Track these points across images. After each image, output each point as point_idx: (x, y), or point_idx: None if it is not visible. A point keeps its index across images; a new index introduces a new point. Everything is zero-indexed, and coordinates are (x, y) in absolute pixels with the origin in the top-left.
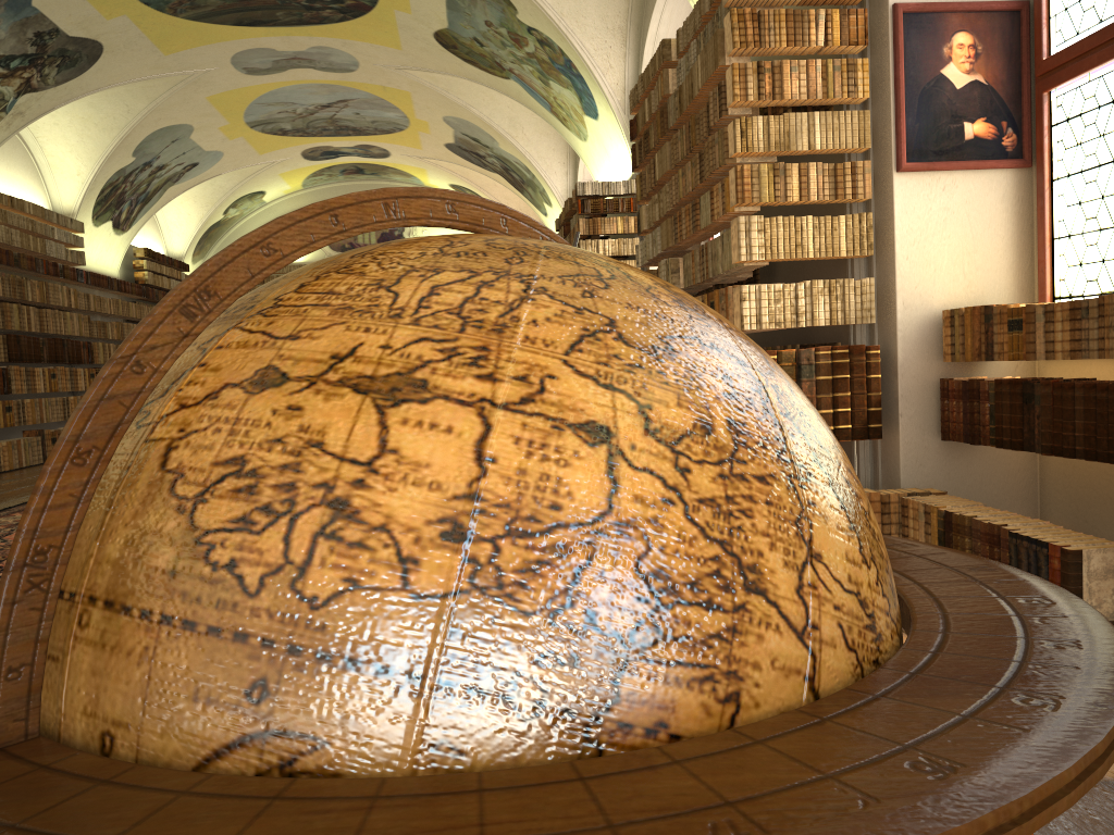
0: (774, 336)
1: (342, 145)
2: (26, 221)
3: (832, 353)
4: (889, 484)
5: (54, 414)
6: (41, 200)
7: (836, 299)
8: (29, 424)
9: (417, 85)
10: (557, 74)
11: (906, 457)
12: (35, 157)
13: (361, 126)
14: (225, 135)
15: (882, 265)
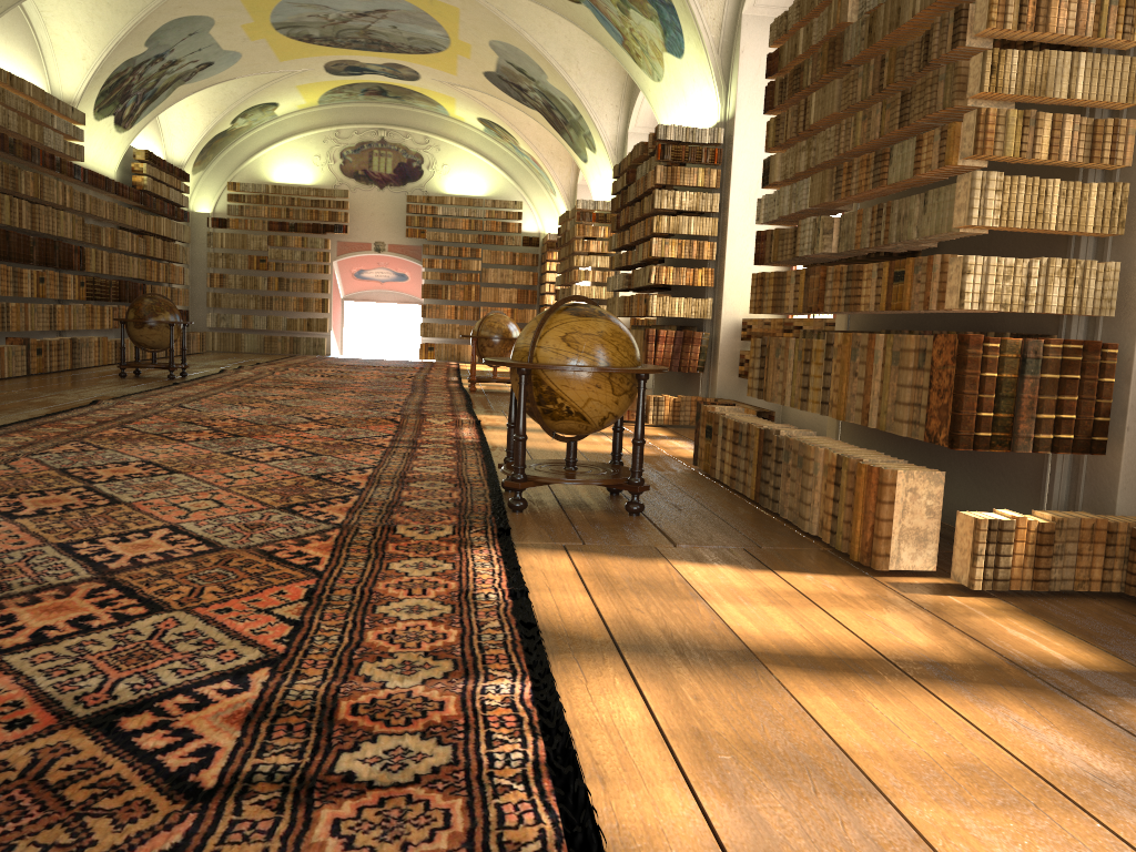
0: (925, 319)
1: (369, 61)
2: (25, 103)
3: (1063, 348)
4: (1095, 507)
5: (40, 323)
6: (40, 83)
7: (1073, 283)
8: (13, 331)
9: (469, 1)
10: (642, 2)
11: (1127, 478)
12: (37, 33)
13: (395, 42)
14: (247, 34)
15: (1123, 249)
